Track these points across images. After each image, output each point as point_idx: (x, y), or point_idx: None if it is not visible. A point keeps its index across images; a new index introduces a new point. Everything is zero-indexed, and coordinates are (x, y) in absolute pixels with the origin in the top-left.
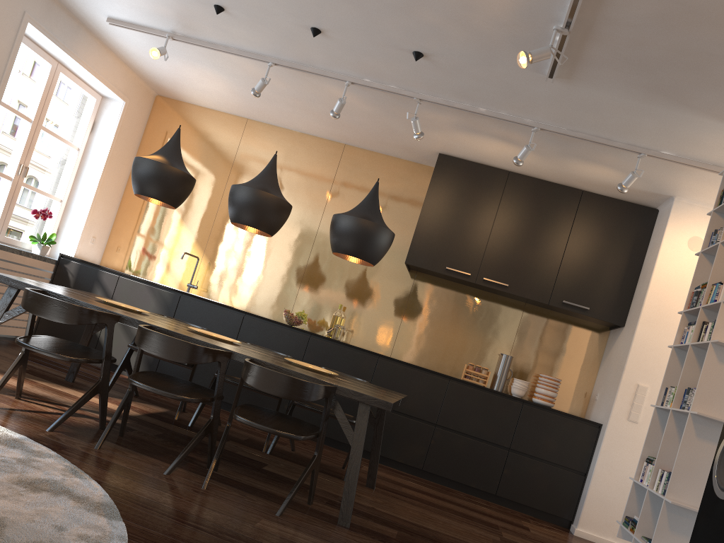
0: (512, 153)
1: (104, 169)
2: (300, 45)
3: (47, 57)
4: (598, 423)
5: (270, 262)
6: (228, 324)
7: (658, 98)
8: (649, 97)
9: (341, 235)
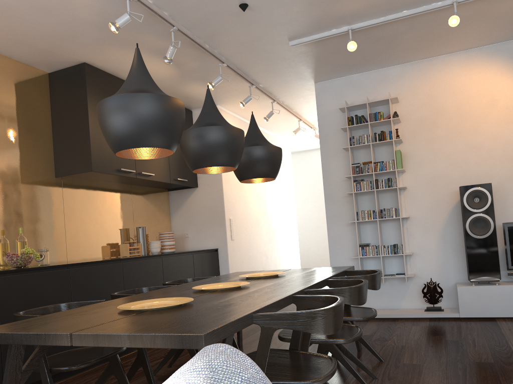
0: (161, 72)
1: None
2: None
3: None
4: (217, 248)
5: None
6: None
7: (311, 64)
8: (310, 62)
9: (273, 163)
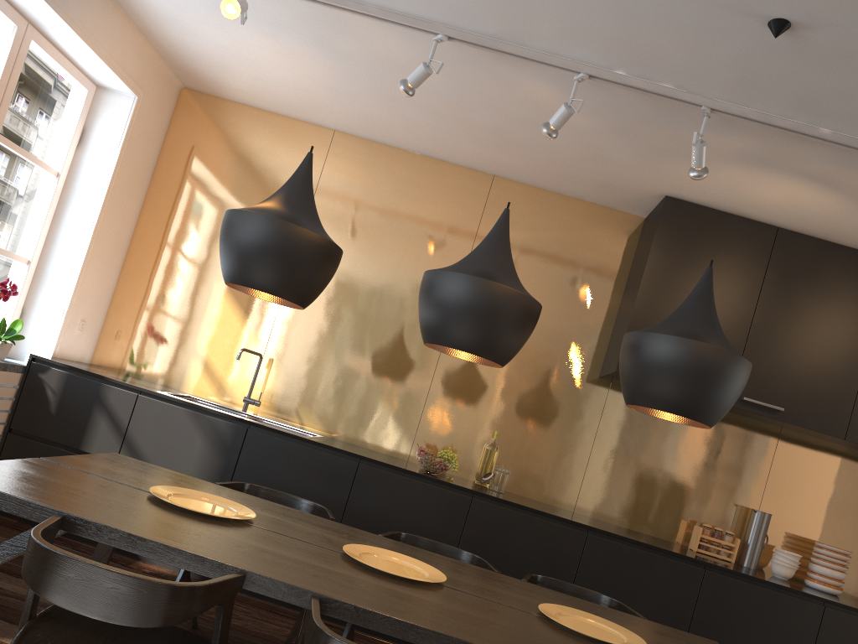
0: (811, 201)
1: (103, 208)
2: (522, 2)
3: (10, 11)
4: None
5: (377, 361)
6: (332, 476)
7: None
8: None
9: (665, 376)
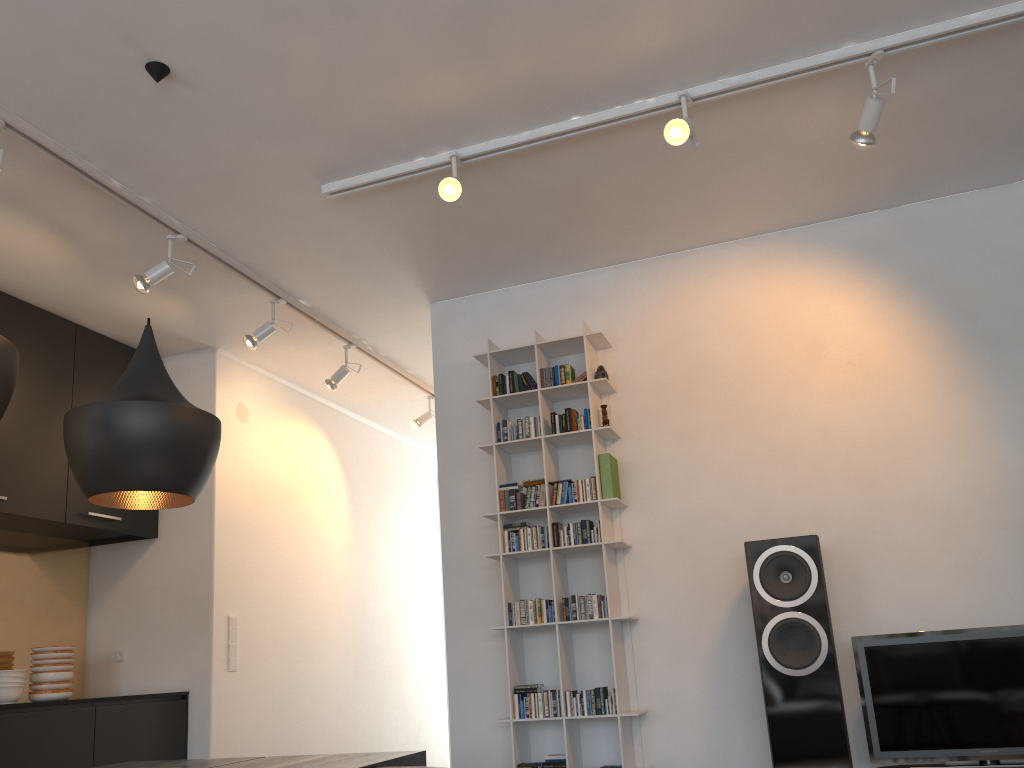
0: (33, 251)
1: None
2: None
3: None
4: (185, 692)
5: None
6: None
7: (403, 251)
8: (397, 247)
9: (173, 450)
